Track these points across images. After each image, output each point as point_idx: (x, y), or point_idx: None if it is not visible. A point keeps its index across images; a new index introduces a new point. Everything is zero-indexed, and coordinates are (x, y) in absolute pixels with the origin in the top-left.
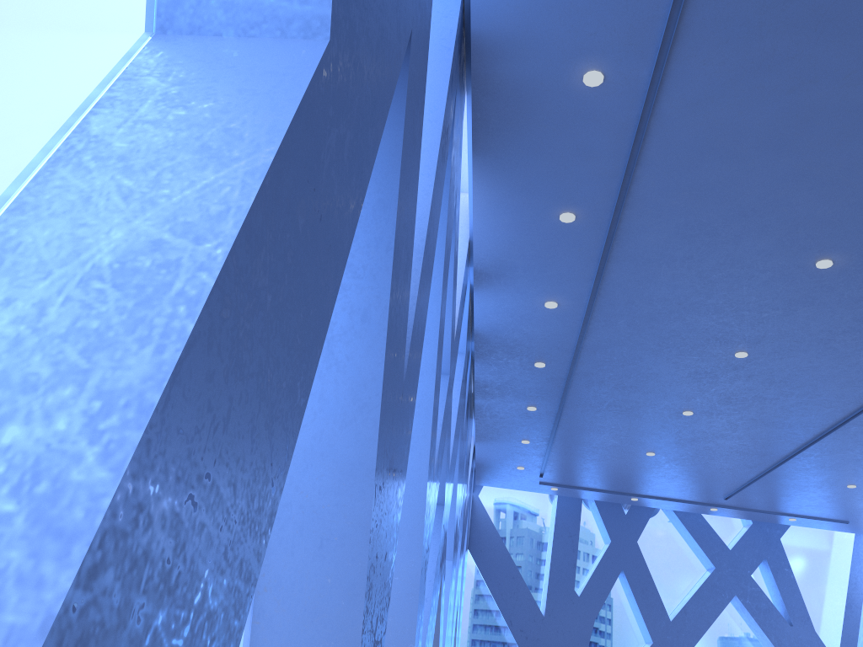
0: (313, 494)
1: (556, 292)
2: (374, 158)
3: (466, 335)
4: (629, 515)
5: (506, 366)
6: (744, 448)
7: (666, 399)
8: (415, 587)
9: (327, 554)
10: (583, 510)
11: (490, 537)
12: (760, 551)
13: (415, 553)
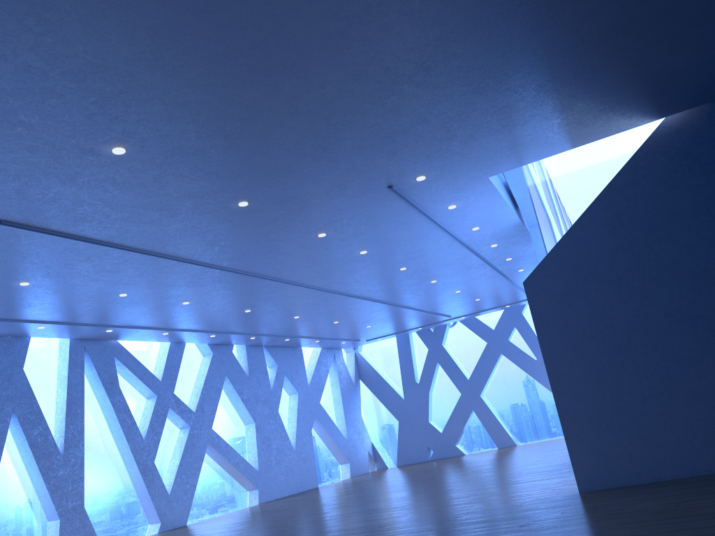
0: (40, 487)
1: (206, 335)
2: (3, 450)
3: (209, 347)
4: (434, 332)
5: (245, 341)
6: (392, 315)
7: (316, 324)
8: (139, 471)
9: (45, 496)
10: (416, 335)
11: (368, 370)
12: (511, 324)
13: (135, 463)
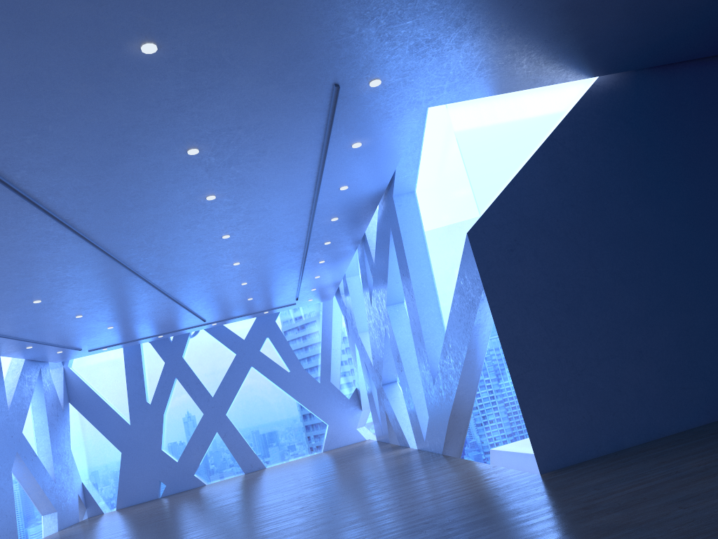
0: None
1: None
2: None
3: None
4: (174, 342)
5: None
6: (151, 311)
7: (52, 318)
8: None
9: None
10: (147, 347)
11: (82, 390)
12: (264, 333)
13: None
